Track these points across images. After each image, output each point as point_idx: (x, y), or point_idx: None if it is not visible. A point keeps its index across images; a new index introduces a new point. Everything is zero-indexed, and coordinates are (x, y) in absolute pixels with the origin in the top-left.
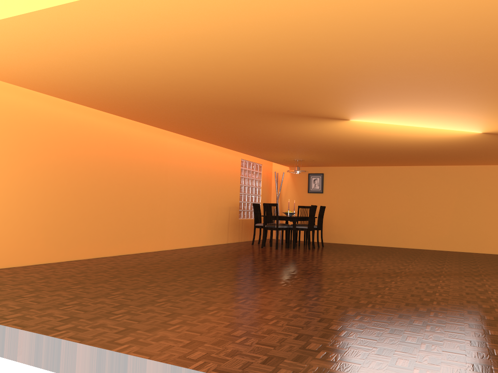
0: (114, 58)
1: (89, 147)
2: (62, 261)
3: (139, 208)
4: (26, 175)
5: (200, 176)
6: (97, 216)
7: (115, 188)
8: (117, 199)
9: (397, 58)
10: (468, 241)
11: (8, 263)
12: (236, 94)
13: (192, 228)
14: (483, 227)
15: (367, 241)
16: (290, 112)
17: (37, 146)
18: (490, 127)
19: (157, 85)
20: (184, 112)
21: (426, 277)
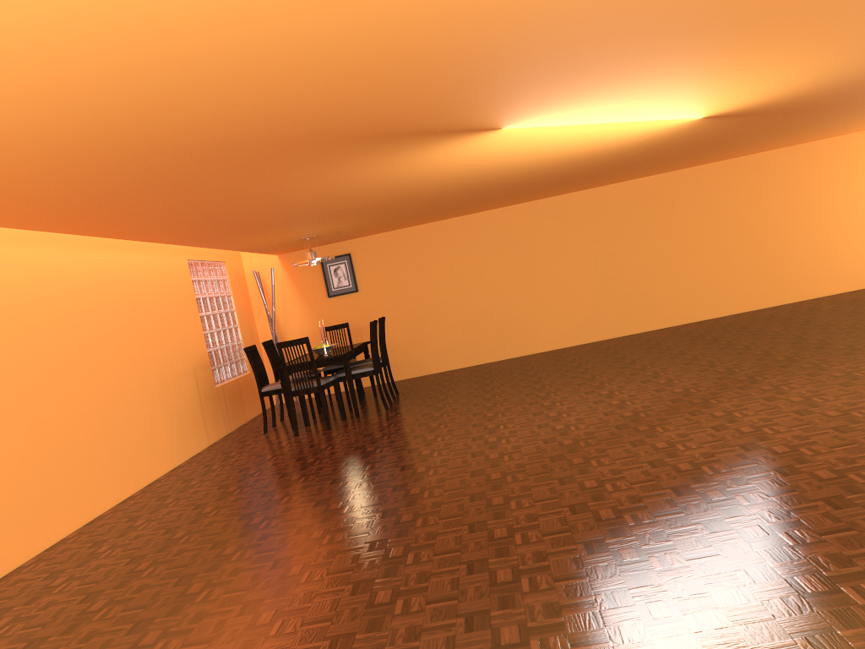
0: None
1: None
2: None
3: (12, 441)
4: None
5: (122, 320)
6: None
7: None
8: None
9: None
10: (625, 316)
11: None
12: (299, 98)
13: (139, 441)
14: (644, 286)
15: (461, 361)
16: (391, 130)
17: None
18: (729, 104)
19: (80, 96)
20: (117, 173)
21: (695, 412)
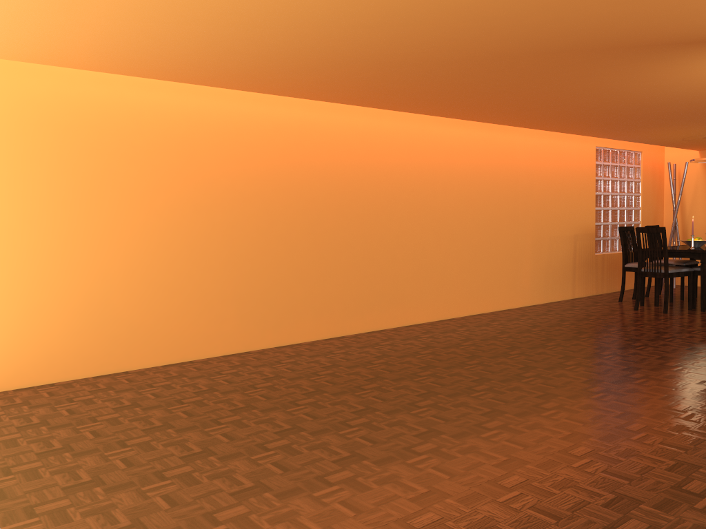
0: None
1: (300, 162)
2: (270, 346)
3: (398, 252)
4: (198, 218)
5: (512, 187)
6: (324, 273)
7: (353, 223)
8: (358, 242)
9: None
10: None
11: (184, 356)
12: (510, 21)
13: (502, 277)
14: None
15: None
16: (658, 41)
17: (211, 171)
18: None
19: (342, 31)
20: (435, 78)
21: None
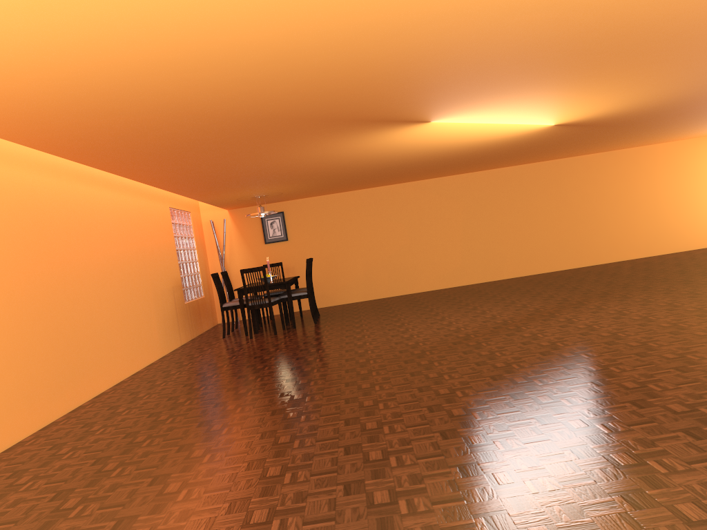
0: (220, 26)
1: None
2: None
3: (76, 319)
4: None
5: (133, 245)
6: (26, 352)
7: (39, 291)
8: (46, 312)
9: (636, 19)
10: (484, 268)
11: None
12: (331, 92)
13: (142, 333)
14: (498, 247)
15: (362, 296)
16: (366, 117)
17: None
18: (573, 117)
19: (222, 81)
20: (193, 132)
21: (546, 319)
